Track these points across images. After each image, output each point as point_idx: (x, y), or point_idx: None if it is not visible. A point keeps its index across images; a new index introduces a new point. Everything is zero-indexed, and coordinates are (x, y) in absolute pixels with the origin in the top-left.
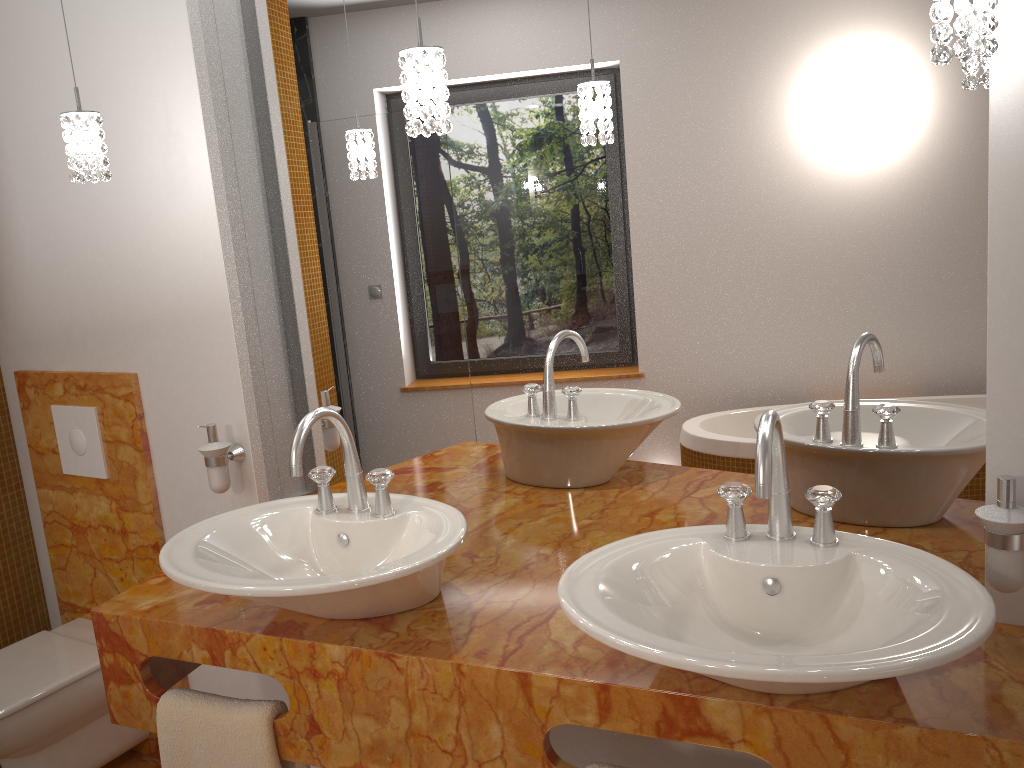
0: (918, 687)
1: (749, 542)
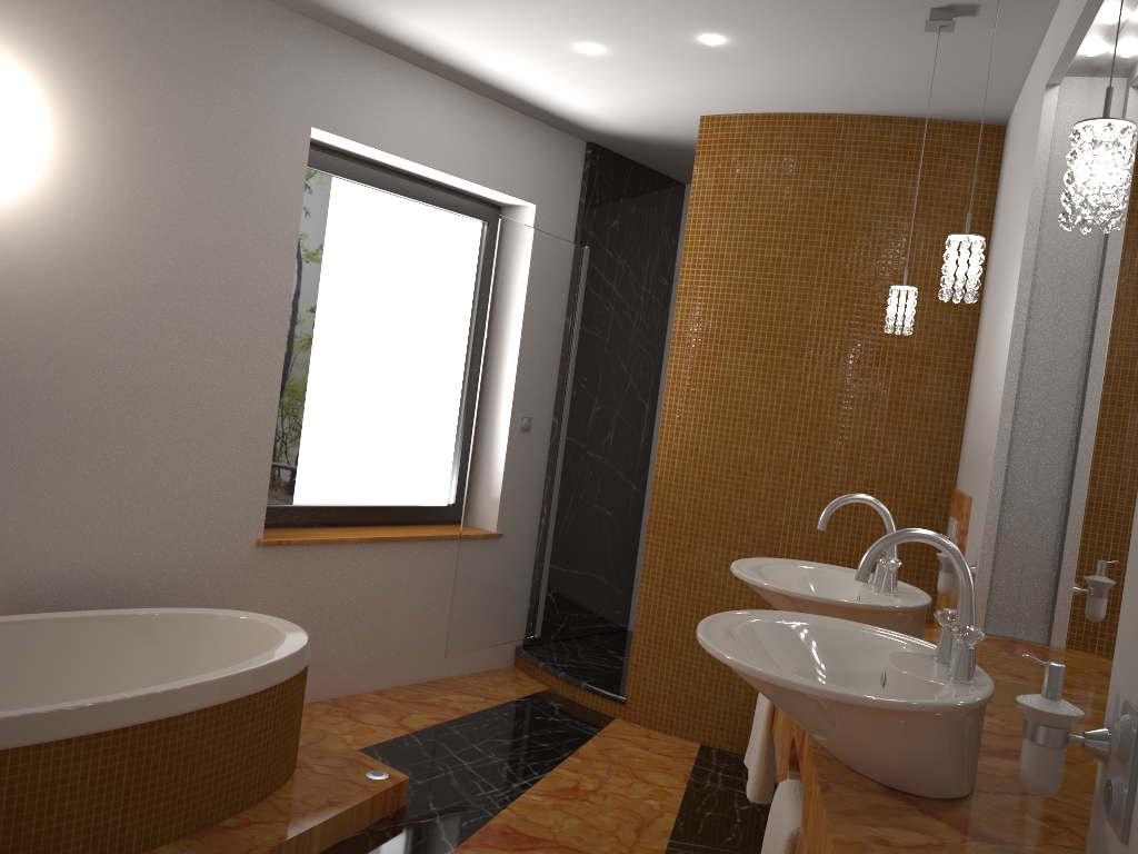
0: (889, 800)
1: (933, 661)
